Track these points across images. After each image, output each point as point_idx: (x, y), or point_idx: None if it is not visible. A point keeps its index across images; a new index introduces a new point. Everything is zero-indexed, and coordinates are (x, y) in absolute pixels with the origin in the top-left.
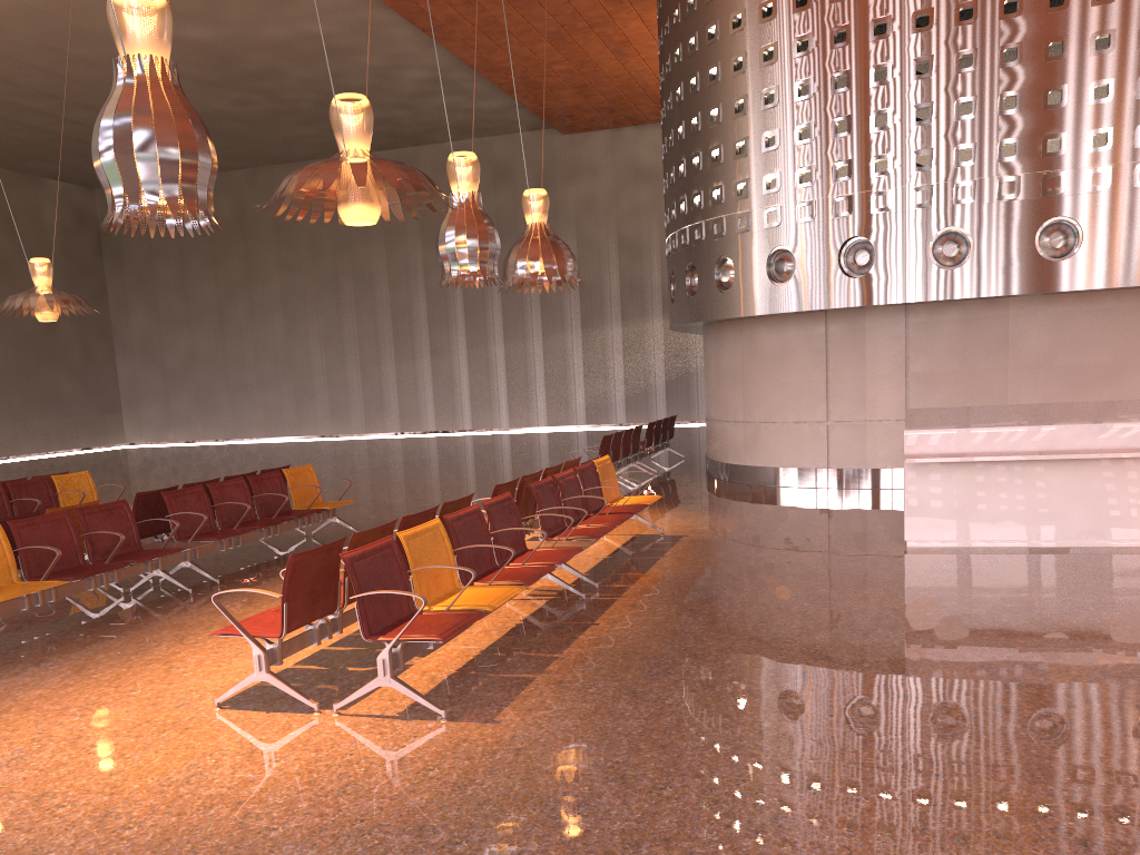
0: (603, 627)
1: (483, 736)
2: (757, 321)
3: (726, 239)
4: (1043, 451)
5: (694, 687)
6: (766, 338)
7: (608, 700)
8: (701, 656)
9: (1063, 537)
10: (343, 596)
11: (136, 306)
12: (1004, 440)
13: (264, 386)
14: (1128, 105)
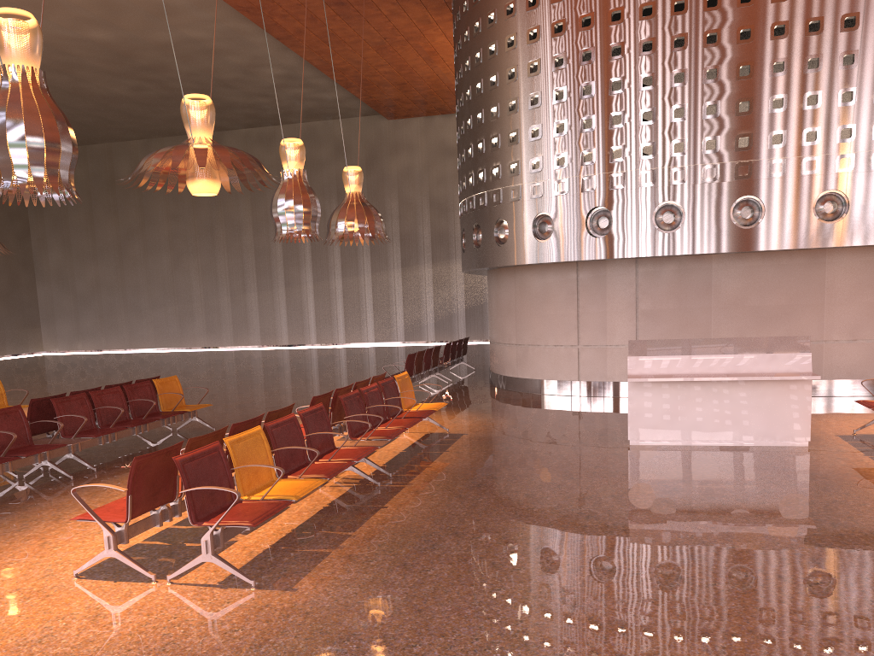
0: (390, 509)
1: (282, 602)
2: (526, 268)
3: (502, 206)
4: (730, 373)
5: (451, 560)
6: (533, 281)
7: (384, 571)
8: (461, 534)
9: (745, 438)
10: (181, 487)
11: (53, 244)
12: (701, 365)
13: (154, 308)
14: (797, 114)
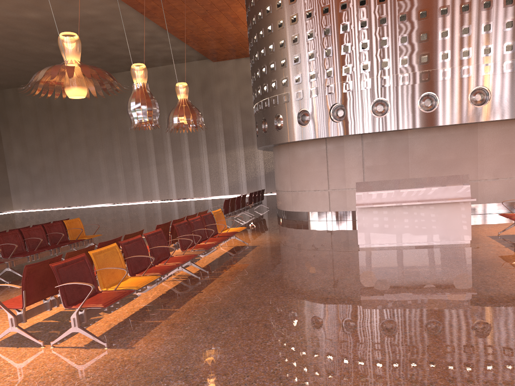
0: (204, 293)
1: (123, 356)
2: (295, 144)
3: (279, 106)
4: (419, 200)
5: (238, 324)
6: (299, 152)
7: (193, 333)
8: (247, 307)
9: (430, 240)
10: None
11: (16, 146)
12: (402, 195)
13: (78, 181)
14: (456, 40)
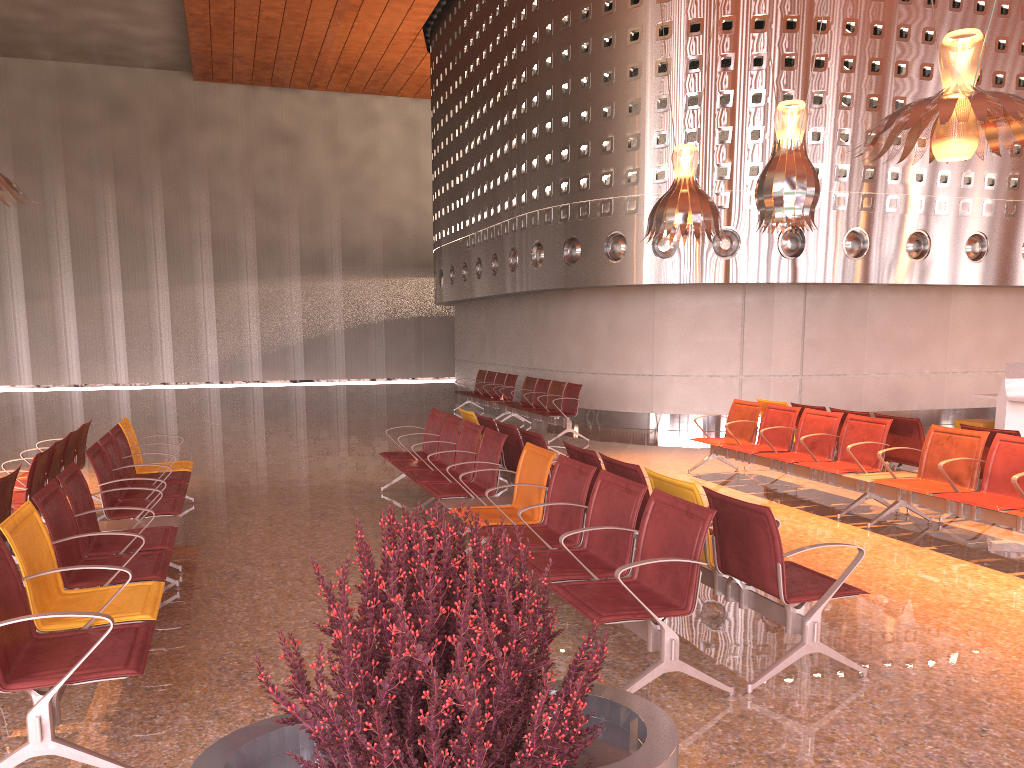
0: None
1: None
2: (675, 288)
3: None
4: None
5: None
6: (684, 304)
7: None
8: None
9: None
10: None
11: None
12: None
13: None
14: None
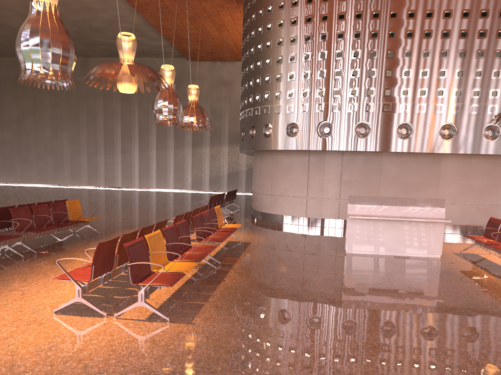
0: (228, 282)
1: (189, 330)
2: (279, 152)
3: (269, 116)
4: (402, 216)
5: (276, 310)
6: (283, 160)
7: (241, 315)
8: (275, 296)
9: (408, 252)
10: (115, 263)
11: None
12: (387, 211)
13: (38, 160)
14: (434, 80)
